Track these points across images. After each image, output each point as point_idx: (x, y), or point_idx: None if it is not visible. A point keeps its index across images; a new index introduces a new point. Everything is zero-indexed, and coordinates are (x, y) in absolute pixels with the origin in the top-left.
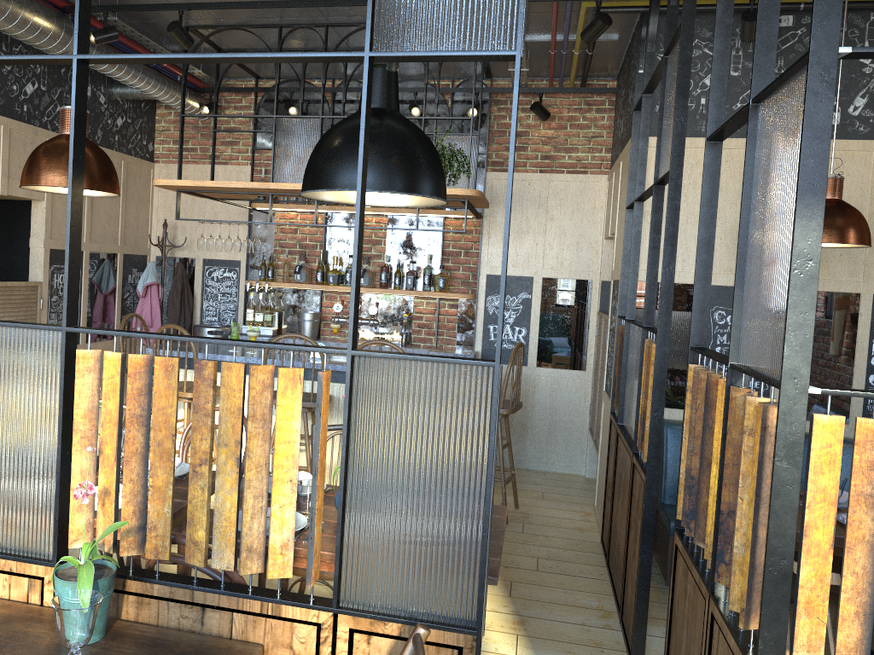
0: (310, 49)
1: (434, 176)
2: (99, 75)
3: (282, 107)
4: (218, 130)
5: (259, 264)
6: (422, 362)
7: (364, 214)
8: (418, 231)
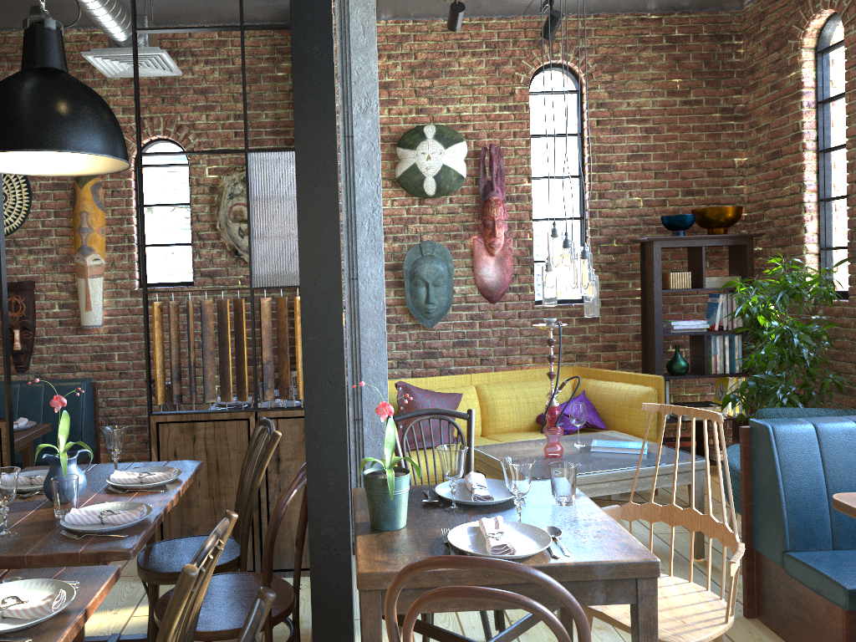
0: None
1: None
2: None
3: None
4: None
5: None
6: None
7: None
8: None
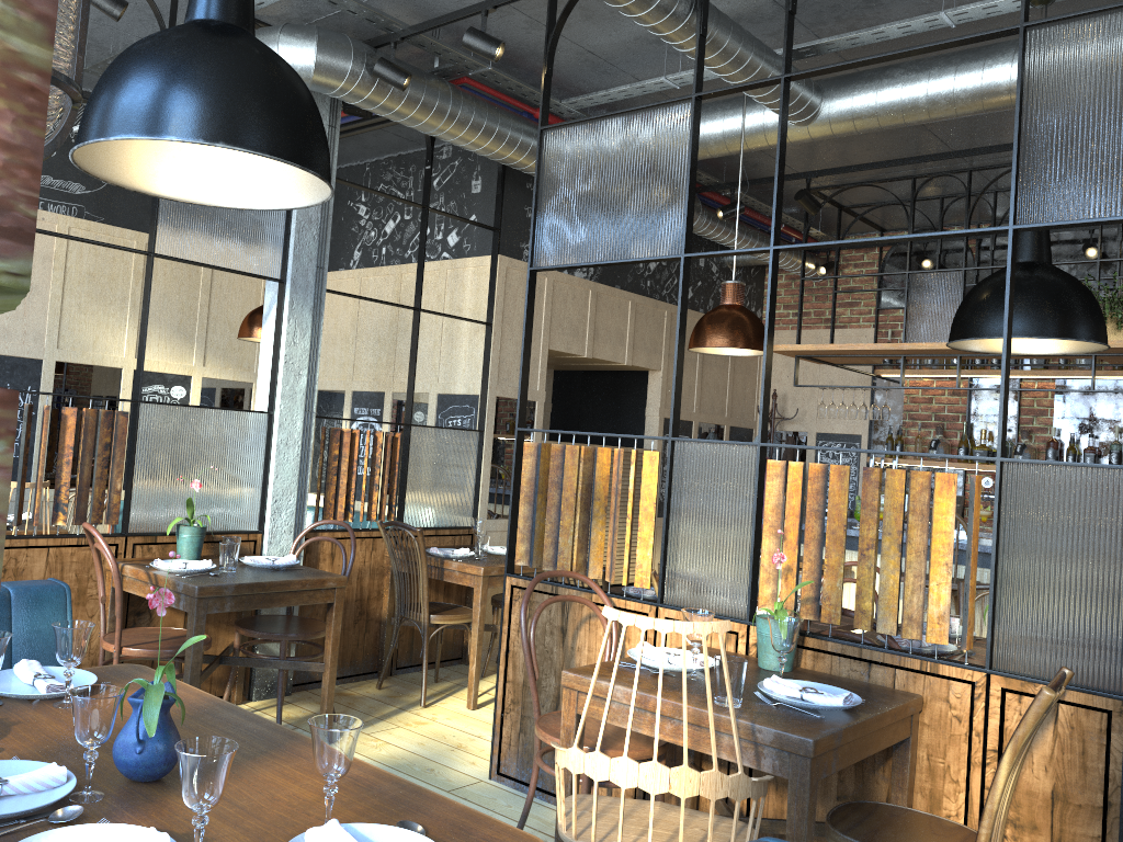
0: (948, 195)
1: (1091, 321)
2: (712, 245)
3: (913, 260)
4: (838, 291)
5: (883, 439)
6: (1065, 467)
7: (1010, 350)
8: (1100, 398)
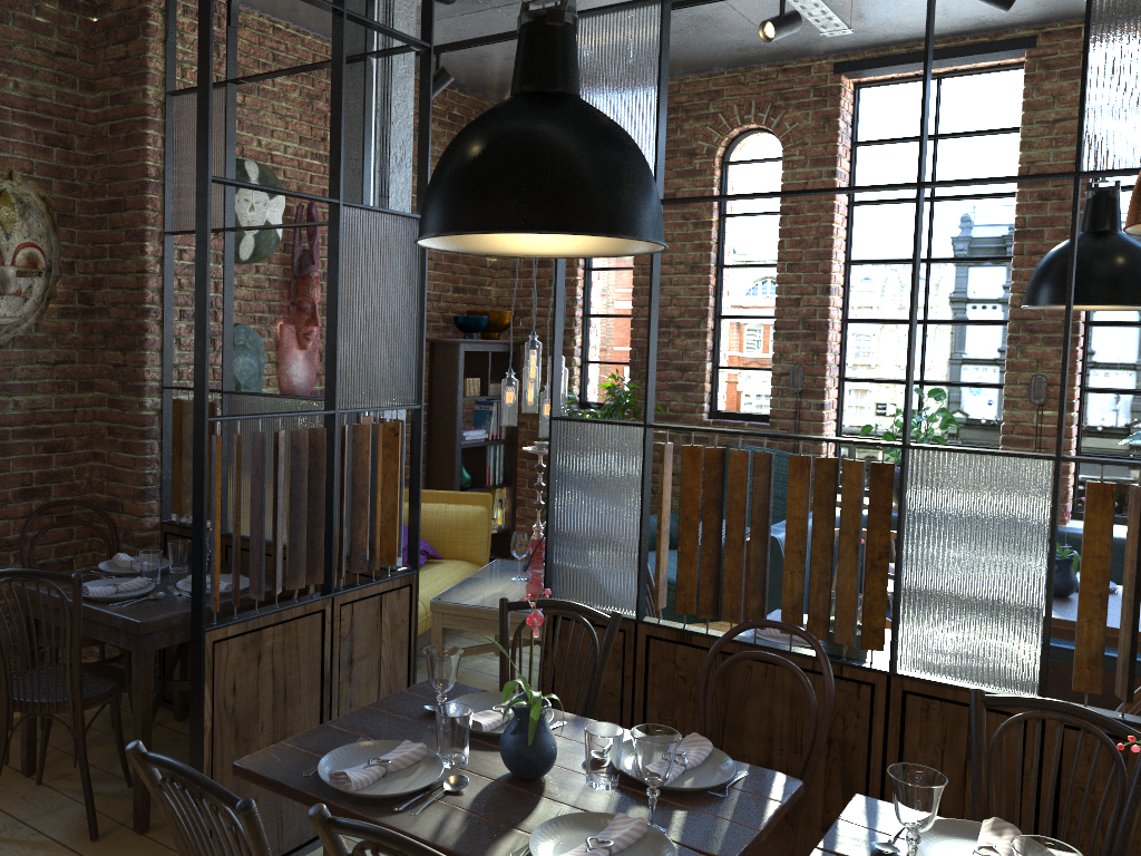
0: None
1: None
2: None
3: None
4: None
5: None
6: (601, 424)
7: (648, 320)
8: None
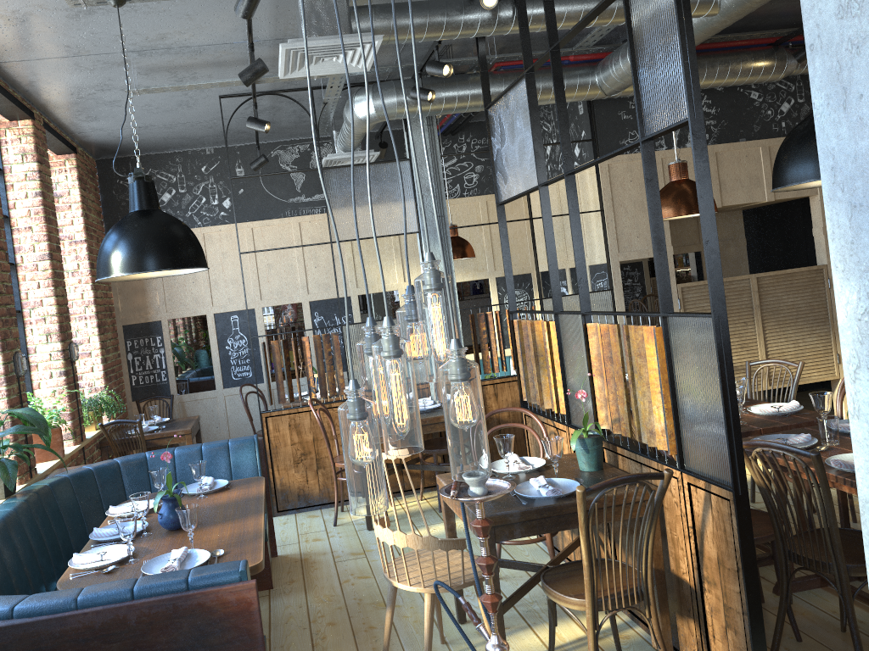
0: None
1: None
2: None
3: None
4: None
5: None
6: (689, 317)
7: (662, 231)
8: None
